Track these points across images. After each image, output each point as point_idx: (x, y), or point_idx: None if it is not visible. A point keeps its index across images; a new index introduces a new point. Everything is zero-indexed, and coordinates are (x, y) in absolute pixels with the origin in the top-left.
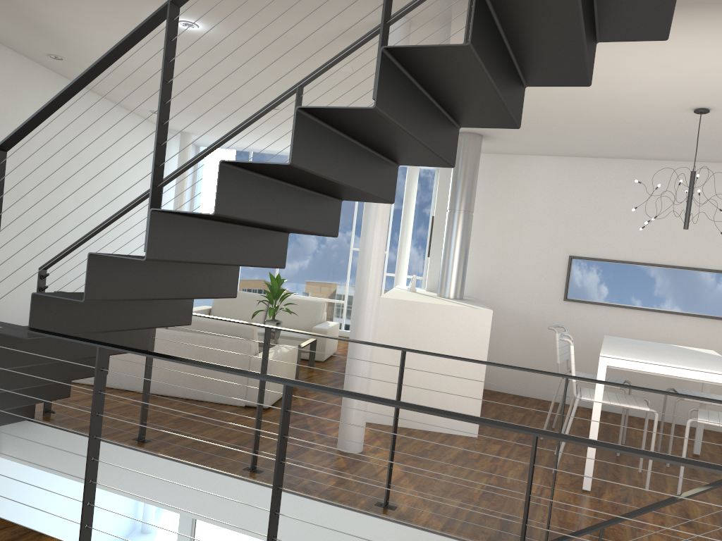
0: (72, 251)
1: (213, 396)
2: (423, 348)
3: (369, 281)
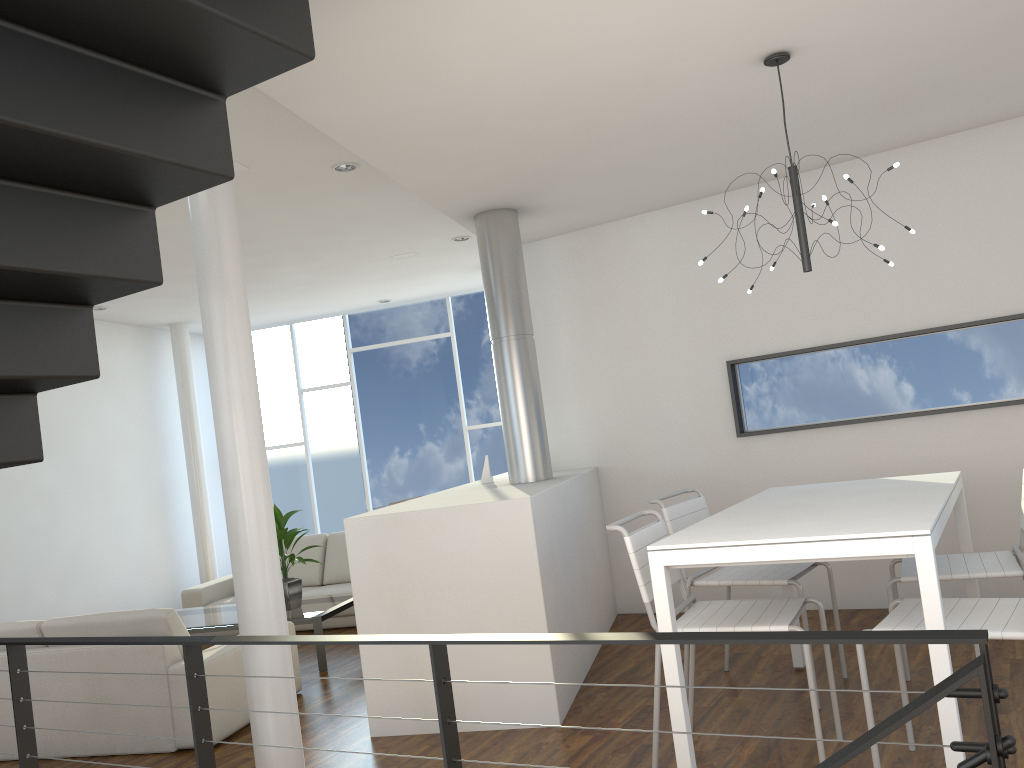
0: (1, 542)
1: (126, 743)
2: (433, 589)
3: (239, 508)
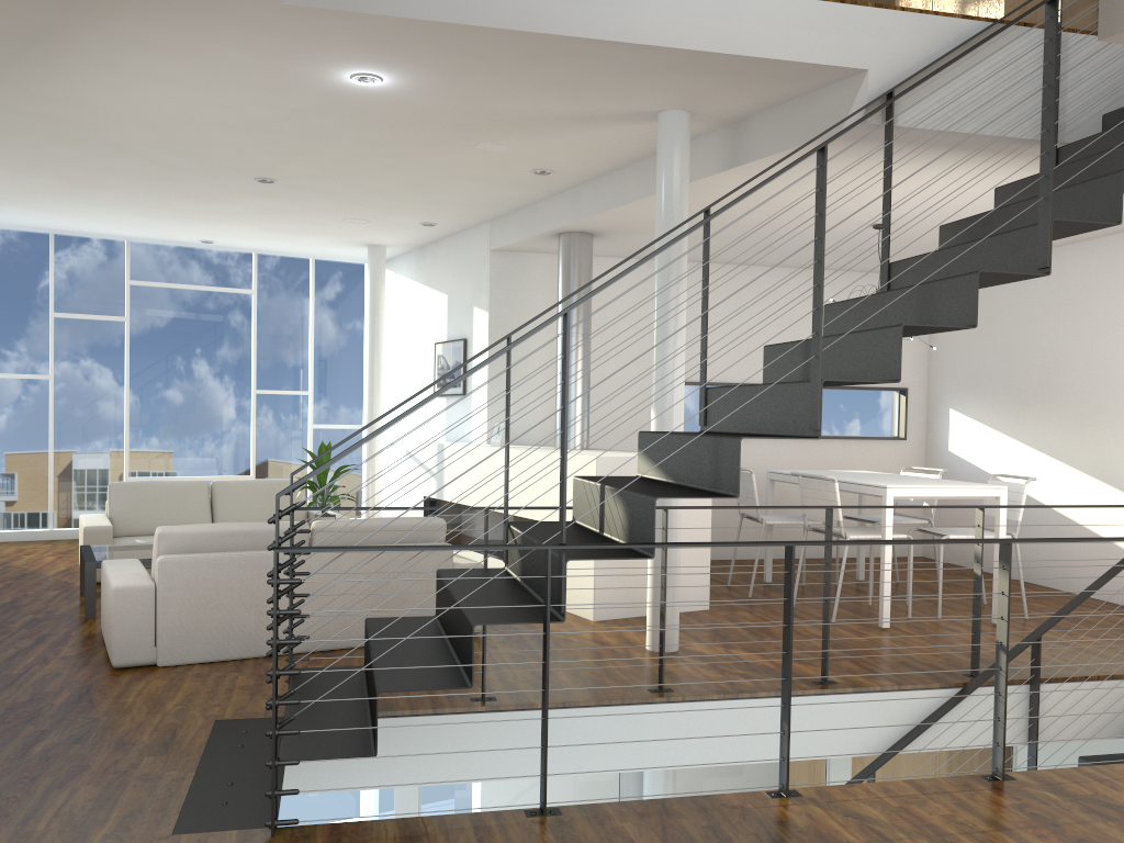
0: None
1: None
2: None
3: None
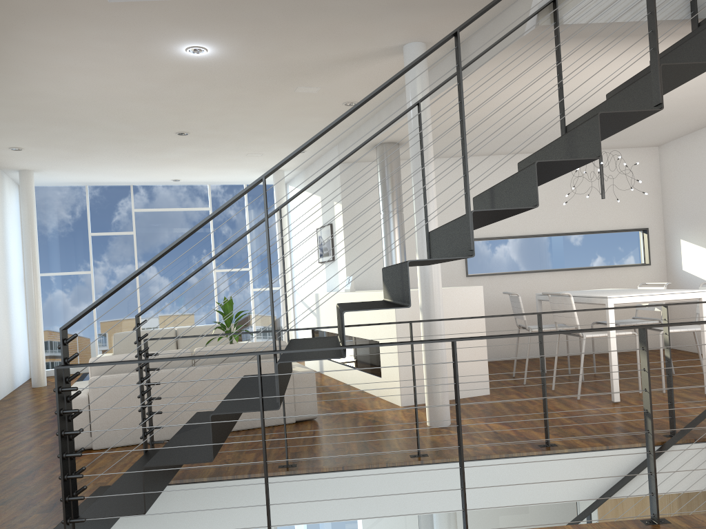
0: None
1: None
2: None
3: (435, 272)
